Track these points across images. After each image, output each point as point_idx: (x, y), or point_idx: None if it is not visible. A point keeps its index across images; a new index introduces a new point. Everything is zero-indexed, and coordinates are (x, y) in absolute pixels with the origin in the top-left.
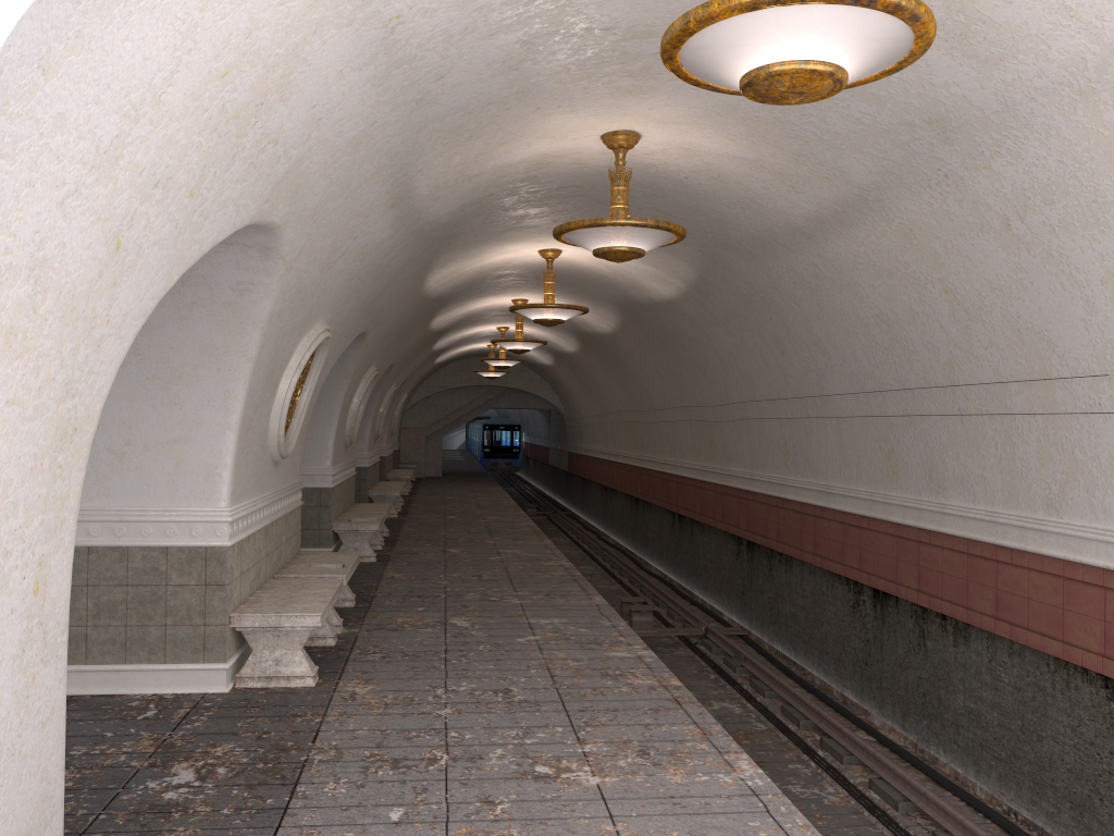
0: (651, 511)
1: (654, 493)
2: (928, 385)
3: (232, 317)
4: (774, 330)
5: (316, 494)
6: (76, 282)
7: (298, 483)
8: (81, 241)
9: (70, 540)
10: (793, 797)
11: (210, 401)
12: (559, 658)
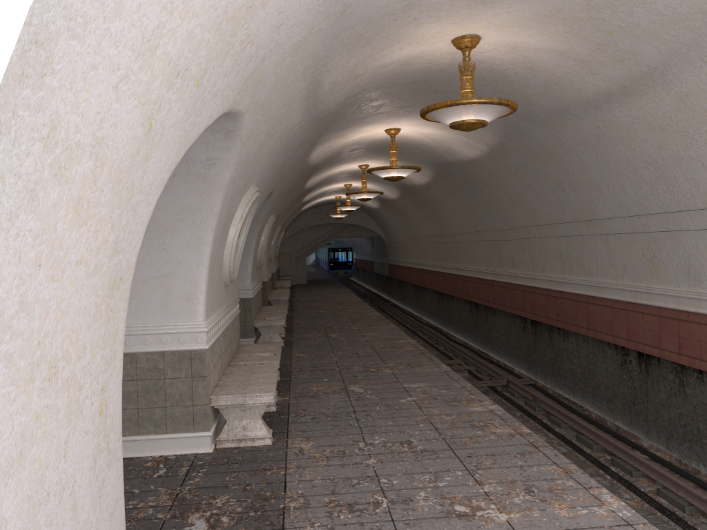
0: (453, 301)
1: (456, 289)
2: (687, 209)
3: (202, 184)
4: (556, 176)
5: (241, 303)
6: (122, 158)
7: (237, 298)
8: (127, 122)
9: (119, 366)
10: None
11: (188, 246)
12: (435, 414)
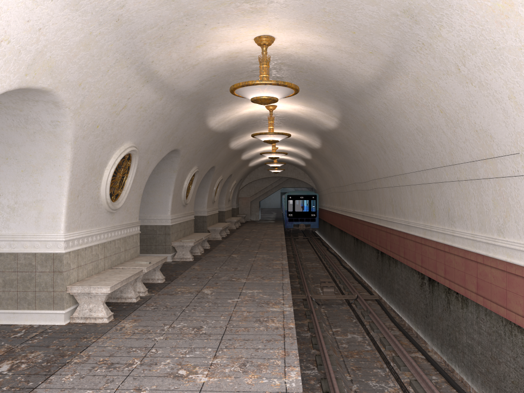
0: (346, 236)
1: (347, 227)
2: (443, 165)
3: (55, 139)
4: (378, 140)
5: (163, 228)
6: None
7: (136, 223)
8: None
9: None
10: (369, 388)
11: (52, 181)
12: (241, 310)
